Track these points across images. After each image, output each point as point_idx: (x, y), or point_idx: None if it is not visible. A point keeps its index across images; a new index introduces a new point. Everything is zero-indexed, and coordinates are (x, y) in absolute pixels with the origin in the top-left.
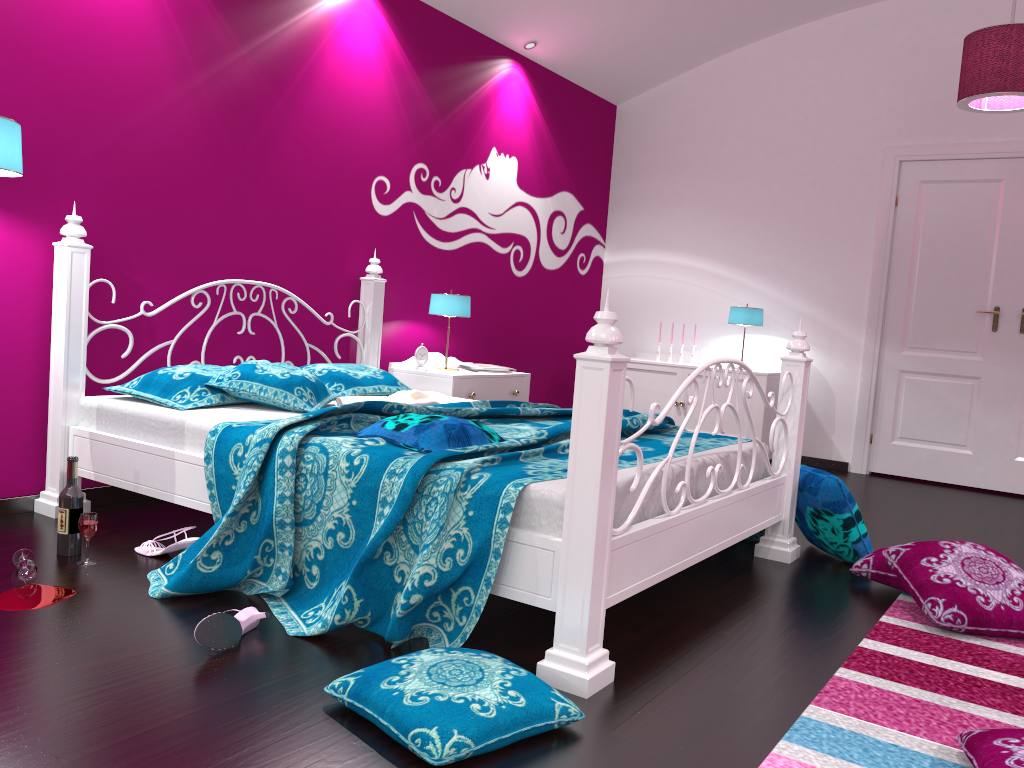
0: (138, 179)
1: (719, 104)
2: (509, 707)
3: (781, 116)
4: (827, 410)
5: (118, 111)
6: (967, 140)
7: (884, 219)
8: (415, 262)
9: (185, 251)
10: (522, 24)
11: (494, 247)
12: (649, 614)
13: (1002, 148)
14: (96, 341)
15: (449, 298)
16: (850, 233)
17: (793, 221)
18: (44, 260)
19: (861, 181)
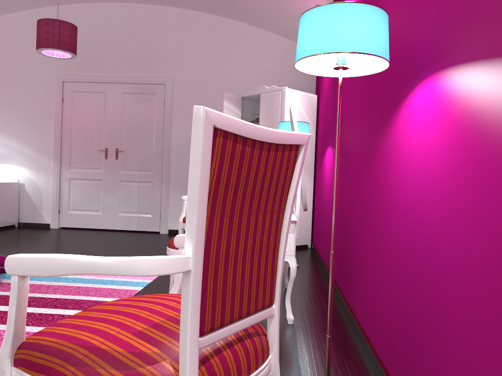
0: None
1: None
2: None
3: (8, 56)
4: (39, 199)
5: None
6: (90, 73)
7: (58, 108)
8: None
9: None
10: None
11: None
12: None
13: (103, 78)
14: None
15: None
16: (43, 114)
17: (17, 108)
18: None
19: (47, 90)
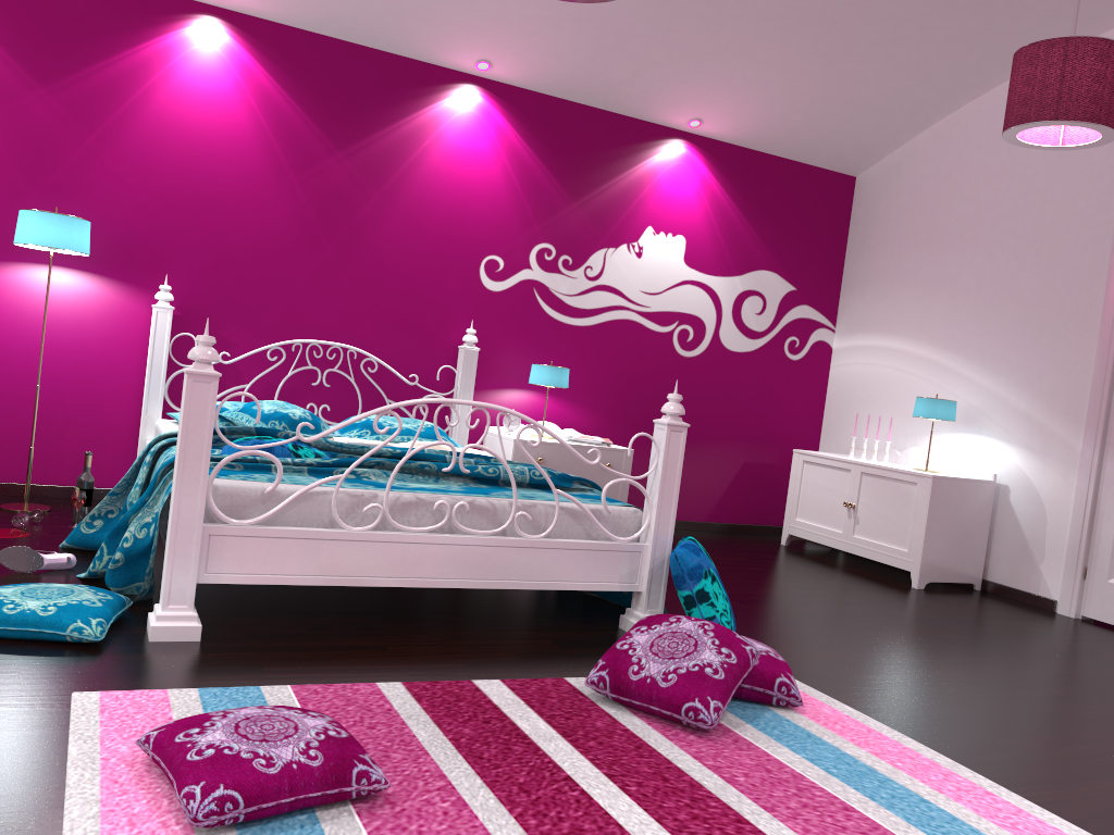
0: (233, 259)
1: (949, 166)
2: (31, 613)
3: (1010, 174)
4: (1037, 531)
5: (218, 208)
6: None
7: (1112, 292)
8: (535, 335)
9: (274, 316)
10: (670, 104)
11: (648, 325)
12: (364, 626)
13: None
14: None
15: (540, 368)
16: (1075, 311)
17: (1015, 298)
18: (149, 318)
19: (1090, 246)
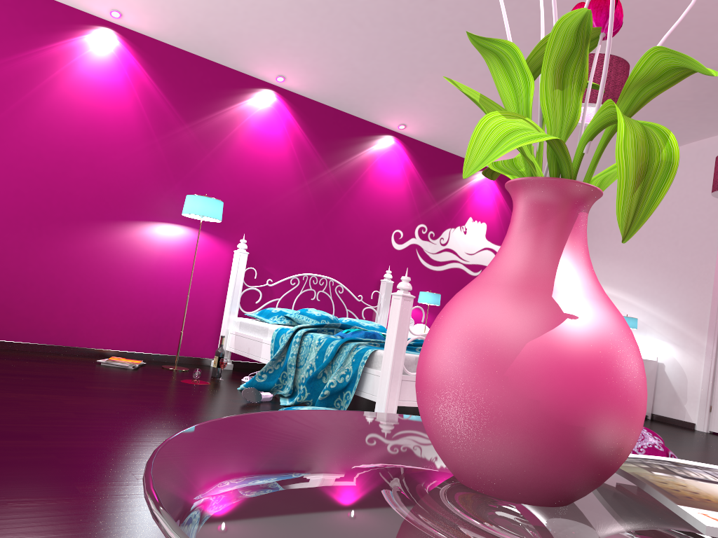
0: (274, 226)
1: None
2: None
3: None
4: (682, 387)
5: (268, 197)
6: None
7: None
8: (415, 275)
9: (291, 259)
10: None
11: (468, 271)
12: None
13: None
14: (246, 295)
15: (427, 294)
16: (698, 274)
17: (663, 265)
18: (230, 258)
19: (706, 242)
